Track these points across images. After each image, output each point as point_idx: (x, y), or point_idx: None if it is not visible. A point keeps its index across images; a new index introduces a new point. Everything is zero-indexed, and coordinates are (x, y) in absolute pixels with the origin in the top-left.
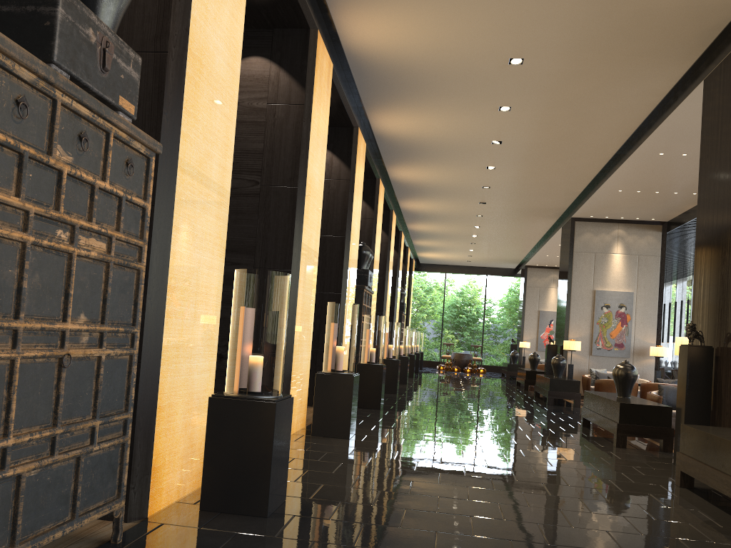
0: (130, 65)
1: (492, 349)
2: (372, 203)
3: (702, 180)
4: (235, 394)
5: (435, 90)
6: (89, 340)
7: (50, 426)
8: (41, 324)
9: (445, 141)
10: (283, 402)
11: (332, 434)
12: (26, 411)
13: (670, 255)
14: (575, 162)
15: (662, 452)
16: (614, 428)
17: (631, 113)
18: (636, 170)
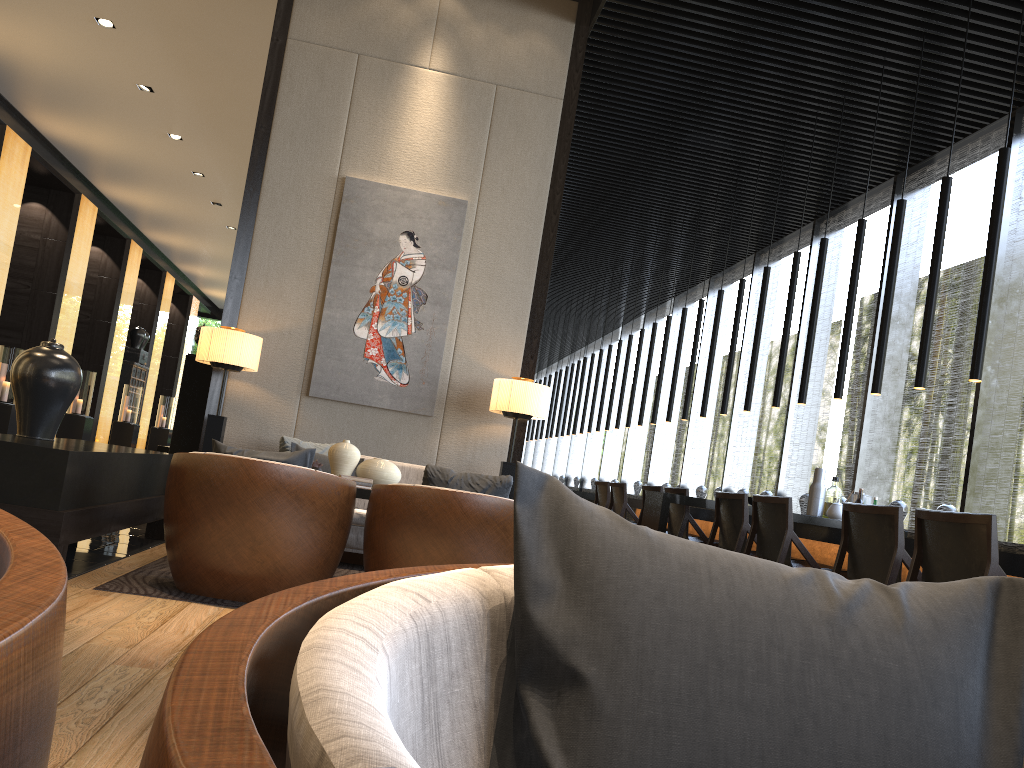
0: None
1: None
2: None
3: None
4: None
5: None
6: None
7: None
8: None
9: (69, 73)
10: None
11: None
12: None
13: None
14: None
15: None
16: None
17: None
18: None
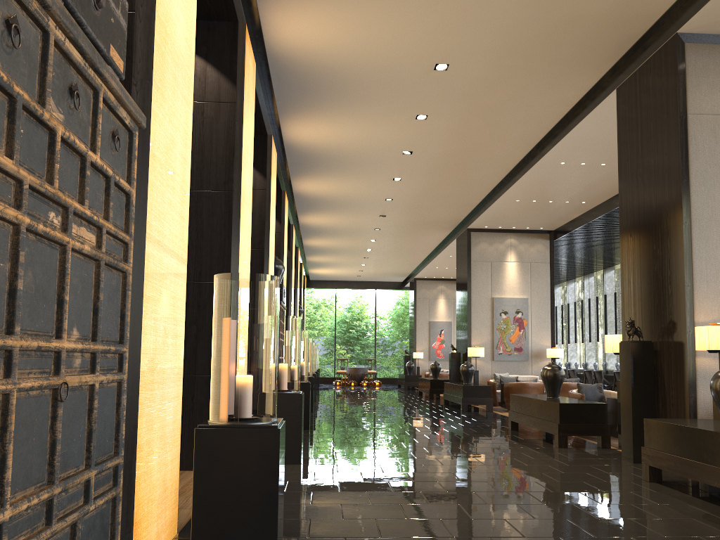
0: (119, 8)
1: (384, 361)
2: (279, 216)
3: (623, 182)
4: (226, 422)
5: (355, 97)
6: (82, 363)
7: (44, 485)
8: (37, 341)
9: (356, 151)
10: (282, 427)
11: None
12: (20, 467)
13: None
14: (479, 172)
15: (602, 449)
16: (555, 429)
17: (540, 122)
18: (536, 179)
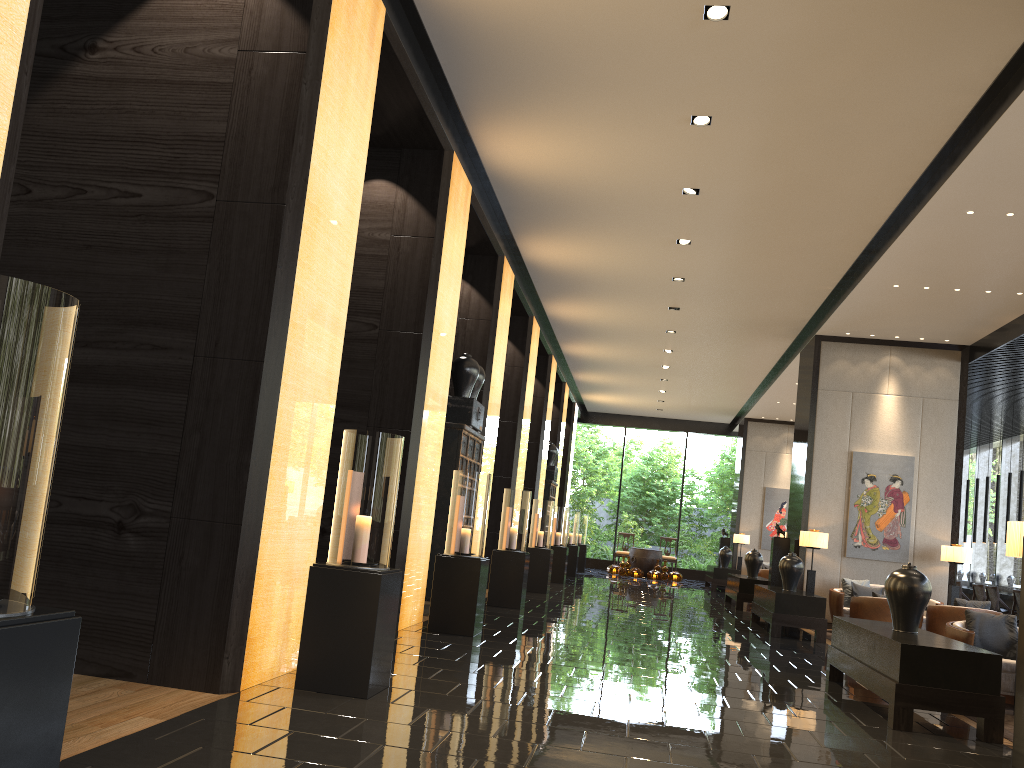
0: None
1: (694, 544)
2: (491, 294)
3: None
4: None
5: (579, 80)
6: None
7: None
8: None
9: (606, 188)
10: (6, 631)
11: (334, 688)
12: None
13: (971, 403)
14: (823, 232)
15: (984, 744)
16: (891, 692)
17: (921, 131)
18: (925, 245)
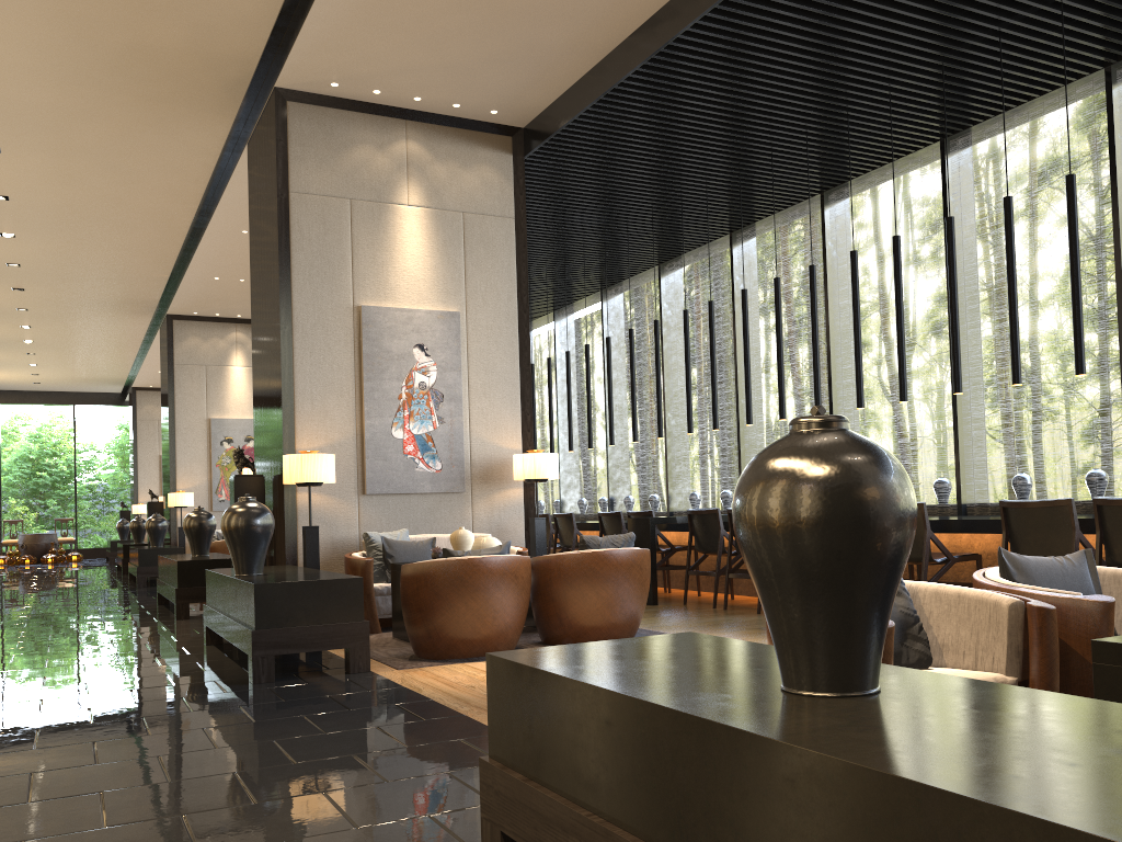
0: None
1: (99, 522)
2: None
3: (253, 270)
4: None
5: None
6: None
7: None
8: None
9: None
10: None
11: None
12: None
13: None
14: (140, 235)
15: None
16: (175, 595)
17: (186, 174)
18: (224, 251)
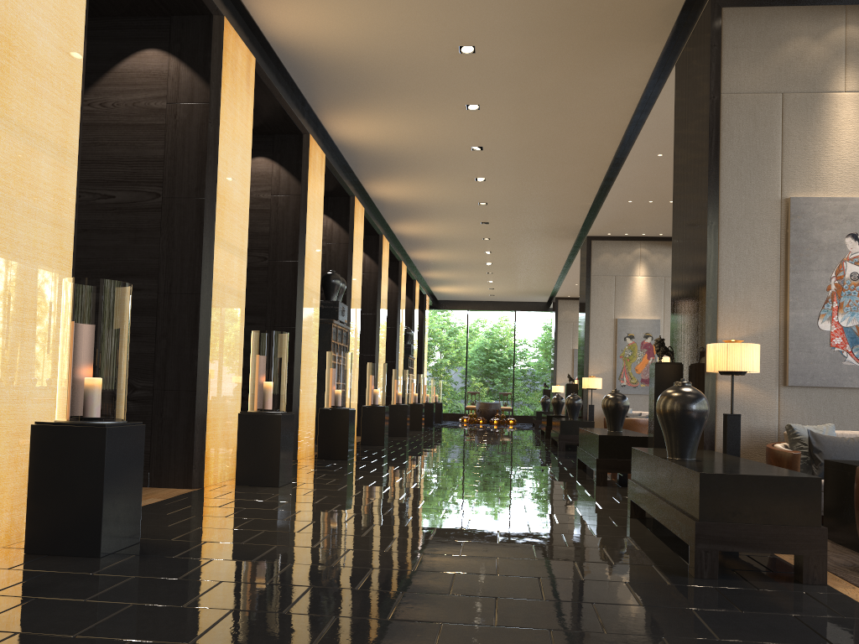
0: None
1: (527, 397)
2: (347, 225)
3: (676, 177)
4: (63, 420)
5: (388, 88)
6: None
7: None
8: None
9: (419, 149)
10: (121, 427)
11: (259, 483)
12: None
13: None
14: (573, 169)
15: None
16: (595, 464)
17: (615, 107)
18: (639, 175)
